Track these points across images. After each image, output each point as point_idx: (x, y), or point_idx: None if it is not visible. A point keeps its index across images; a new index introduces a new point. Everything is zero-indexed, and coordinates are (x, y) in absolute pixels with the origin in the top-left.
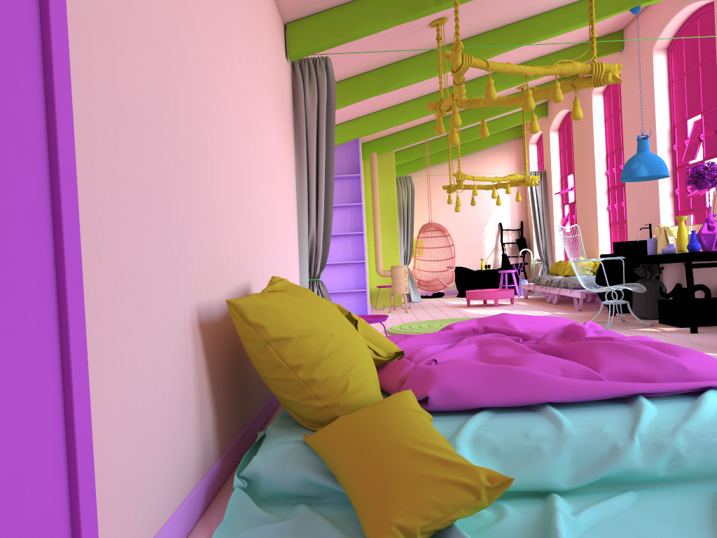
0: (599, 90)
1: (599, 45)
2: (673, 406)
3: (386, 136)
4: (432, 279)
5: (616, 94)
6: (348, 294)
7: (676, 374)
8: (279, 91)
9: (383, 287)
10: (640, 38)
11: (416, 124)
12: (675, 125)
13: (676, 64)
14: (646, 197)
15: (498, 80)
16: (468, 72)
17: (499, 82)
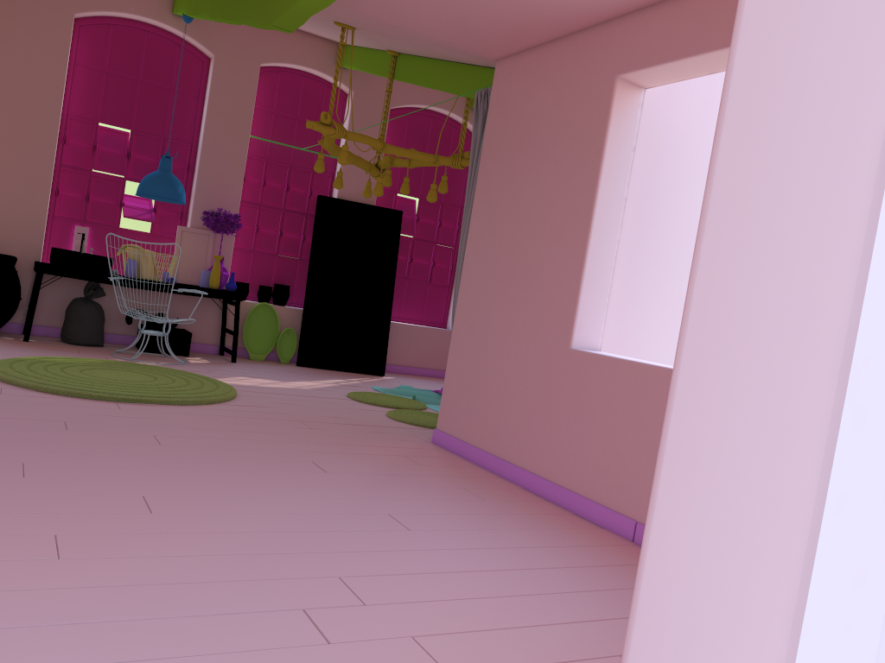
0: None
1: None
2: None
3: None
4: None
5: None
6: None
7: None
8: None
9: None
10: None
11: None
12: (70, 114)
13: (87, 47)
14: (11, 184)
15: None
16: None
17: None
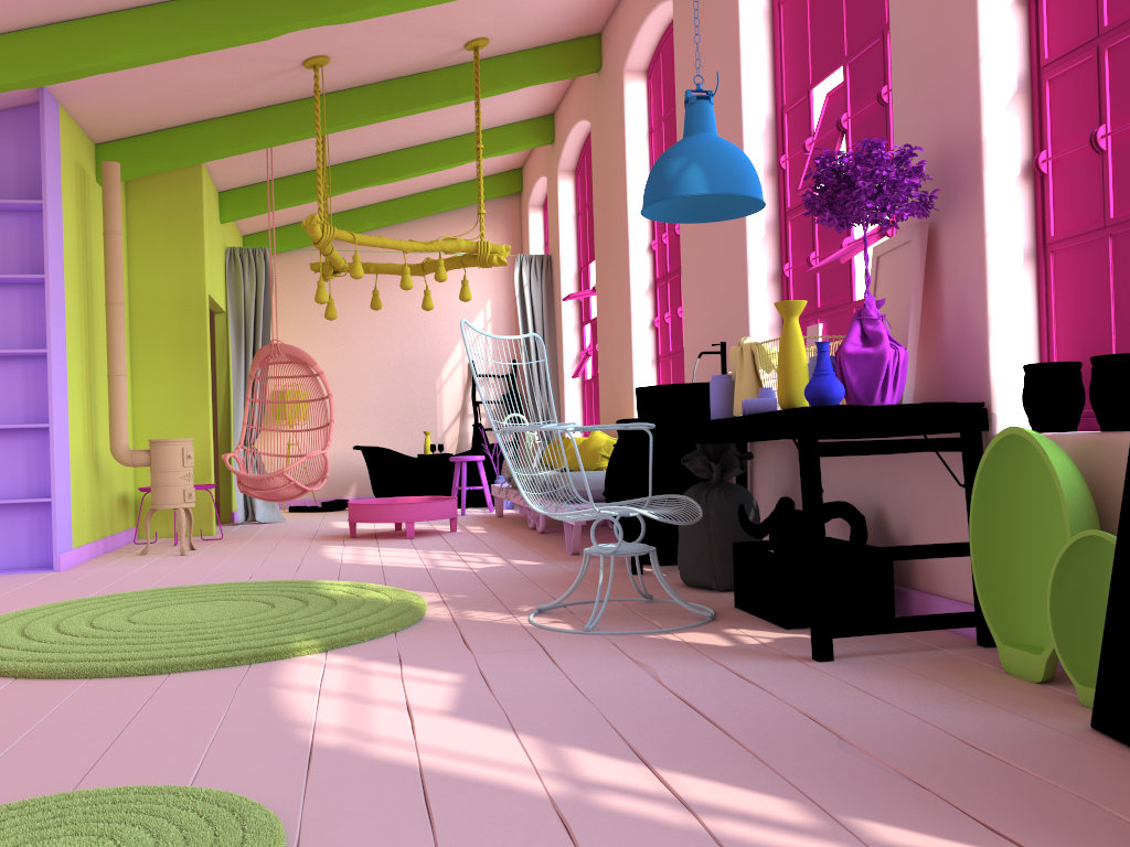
0: (638, 66)
1: None
2: None
3: (161, 131)
4: (267, 474)
5: (670, 70)
6: (10, 510)
7: None
8: None
9: (150, 491)
10: None
11: (231, 107)
12: (785, 107)
13: None
14: (722, 286)
15: None
16: None
17: None
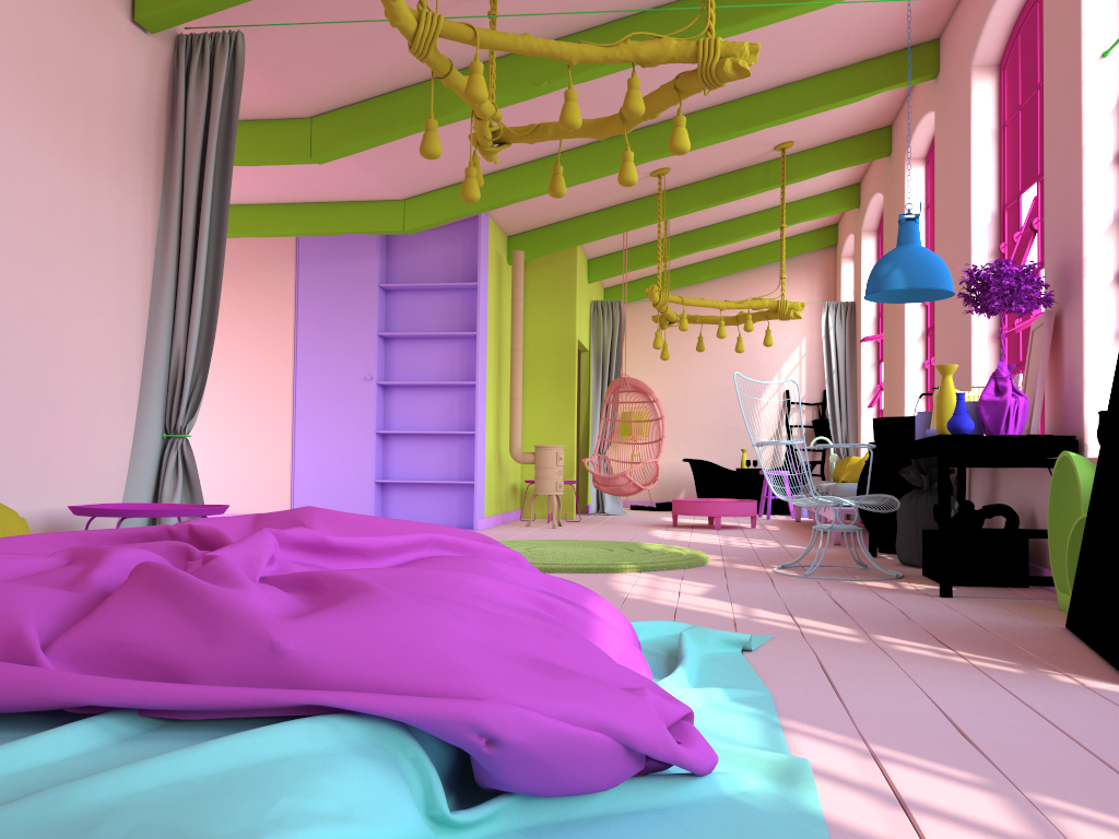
0: (917, 154)
1: (894, 65)
2: (139, 752)
3: (550, 225)
4: (614, 474)
5: None
6: (448, 488)
7: (252, 664)
8: (55, 69)
9: (532, 482)
10: (957, 50)
11: (599, 206)
12: (1005, 205)
13: (1010, 91)
14: (957, 341)
15: (706, 125)
16: None
17: (708, 127)
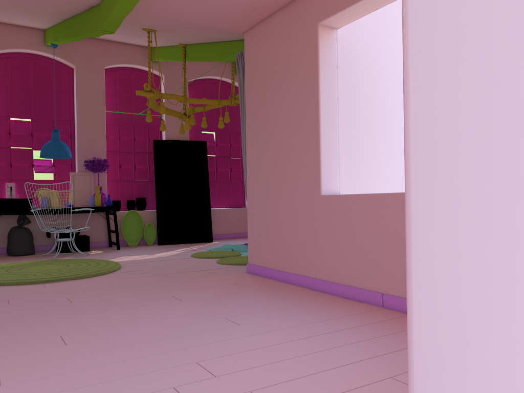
0: None
1: None
2: None
3: None
4: None
5: None
6: None
7: None
8: None
9: None
10: None
11: None
12: None
13: None
14: None
15: None
16: None
17: None
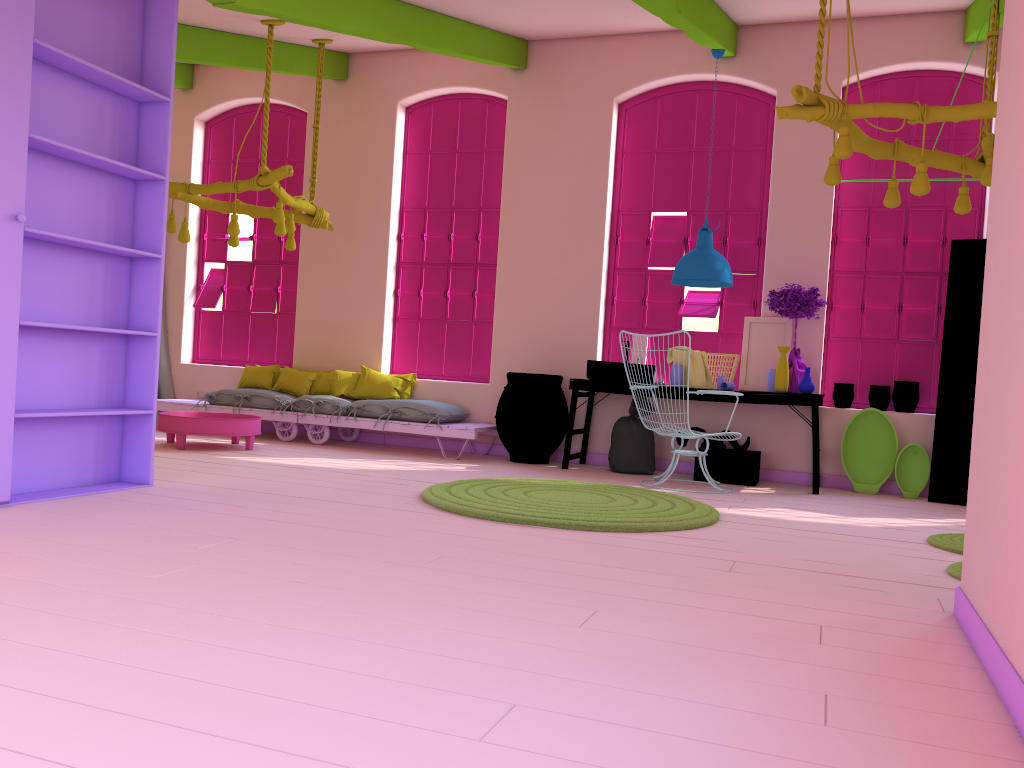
0: (406, 103)
1: (515, 49)
2: None
3: None
4: None
5: (449, 124)
6: (83, 421)
7: None
8: None
9: None
10: (581, 72)
11: None
12: (621, 210)
13: (634, 131)
14: (563, 298)
15: (448, 34)
16: (481, 1)
17: (448, 37)
